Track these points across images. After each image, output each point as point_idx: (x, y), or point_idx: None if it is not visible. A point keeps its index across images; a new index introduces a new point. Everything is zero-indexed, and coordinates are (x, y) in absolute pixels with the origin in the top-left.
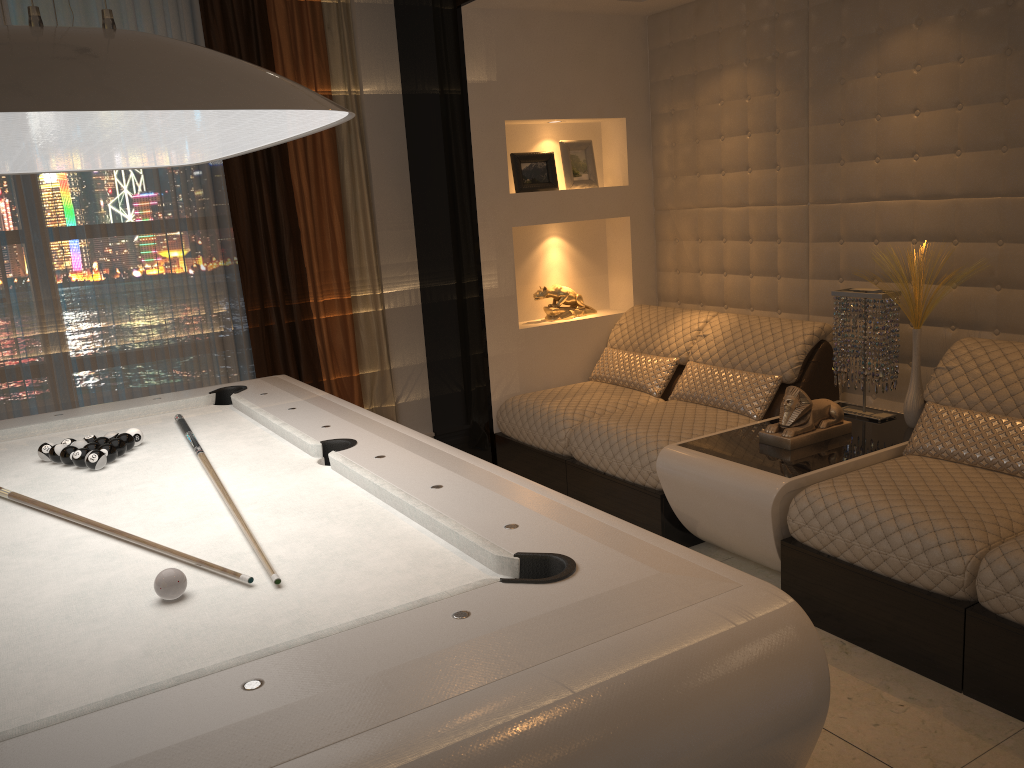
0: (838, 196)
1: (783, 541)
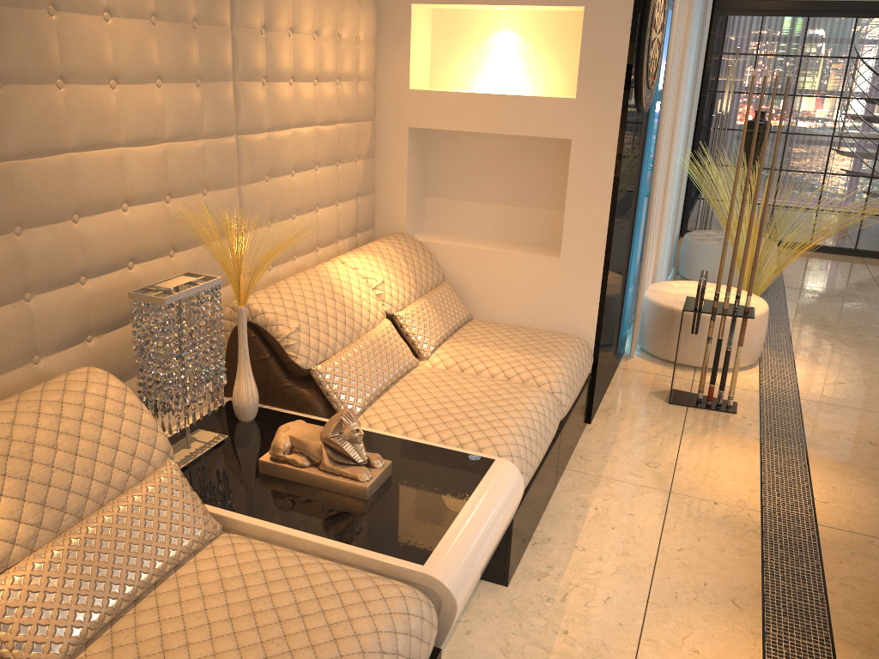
0: (6, 148)
1: (514, 515)
